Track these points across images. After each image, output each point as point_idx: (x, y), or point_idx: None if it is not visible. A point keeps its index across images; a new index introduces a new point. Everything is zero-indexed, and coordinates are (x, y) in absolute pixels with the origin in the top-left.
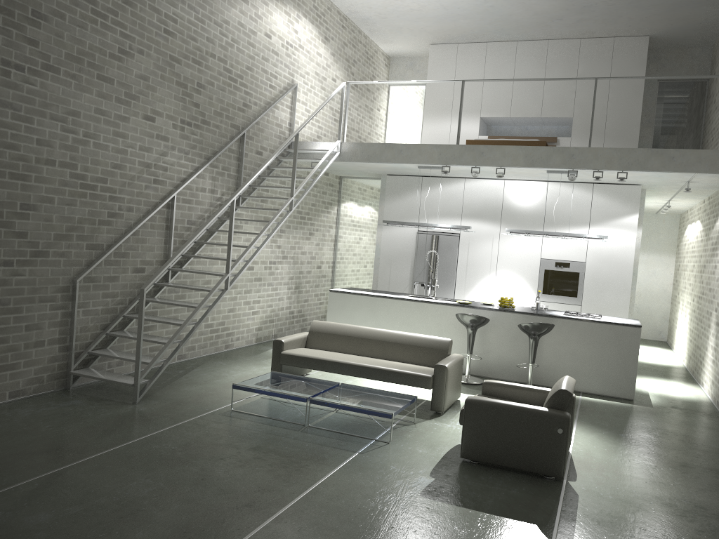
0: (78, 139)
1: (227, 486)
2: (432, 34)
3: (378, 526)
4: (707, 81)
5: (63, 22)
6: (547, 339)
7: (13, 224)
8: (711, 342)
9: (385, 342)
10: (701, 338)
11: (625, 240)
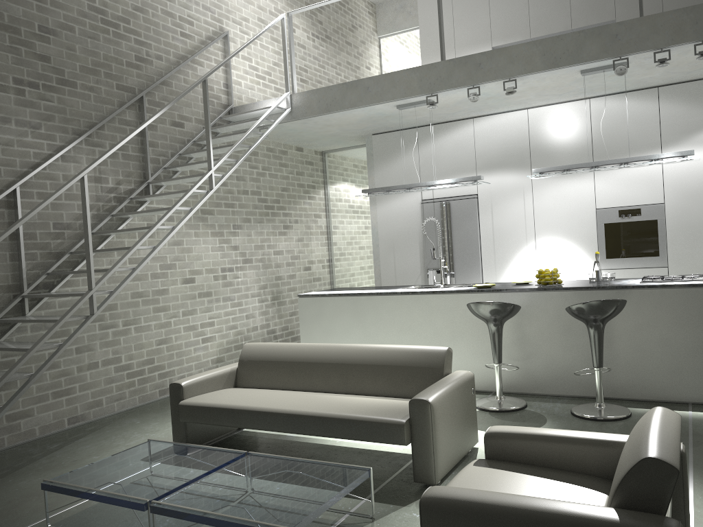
0: None
1: None
2: None
3: None
4: None
5: None
6: (619, 324)
7: None
8: None
9: (345, 366)
10: None
11: None
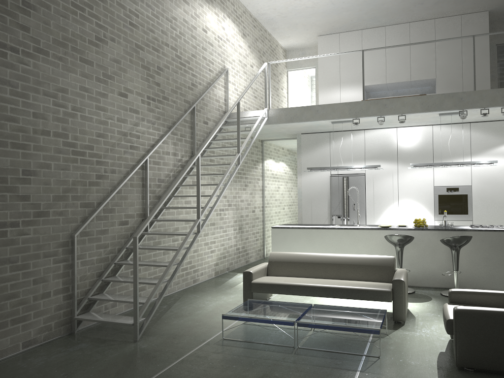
0: (67, 112)
1: None
2: (320, 27)
3: None
4: None
5: (49, 12)
6: (462, 249)
7: (17, 189)
8: None
9: (336, 265)
10: None
11: (503, 164)
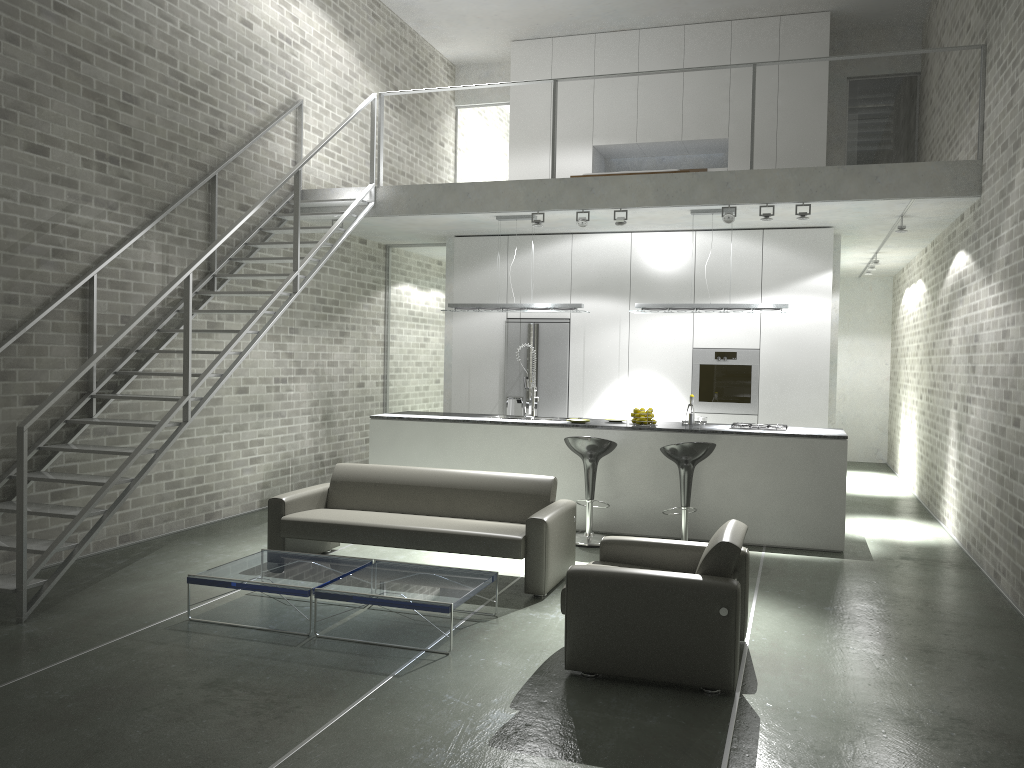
0: None
1: (141, 760)
2: (513, 24)
3: None
4: (918, 76)
5: None
6: (707, 468)
7: None
8: (952, 456)
9: (450, 490)
10: (936, 452)
11: (816, 311)
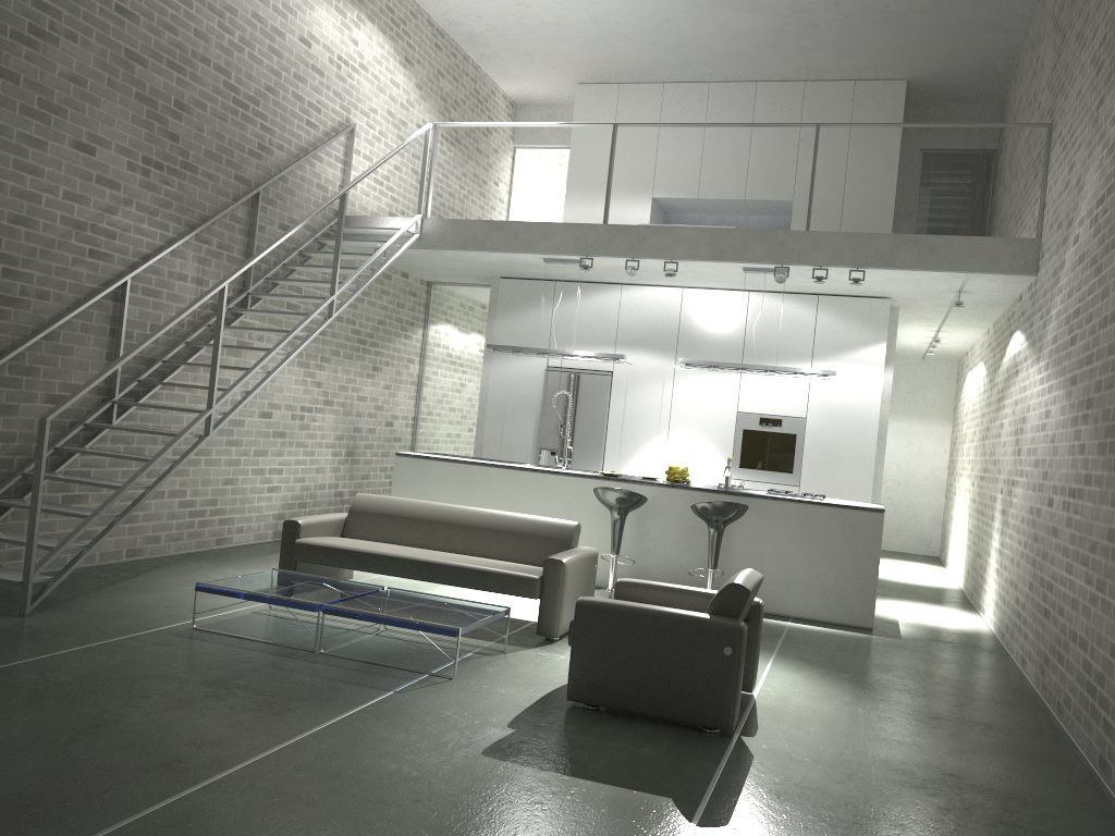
0: None
1: (139, 736)
2: (580, 67)
3: (391, 799)
4: (994, 153)
5: None
6: (739, 531)
7: None
8: (995, 543)
9: (471, 528)
10: (982, 540)
11: (867, 384)
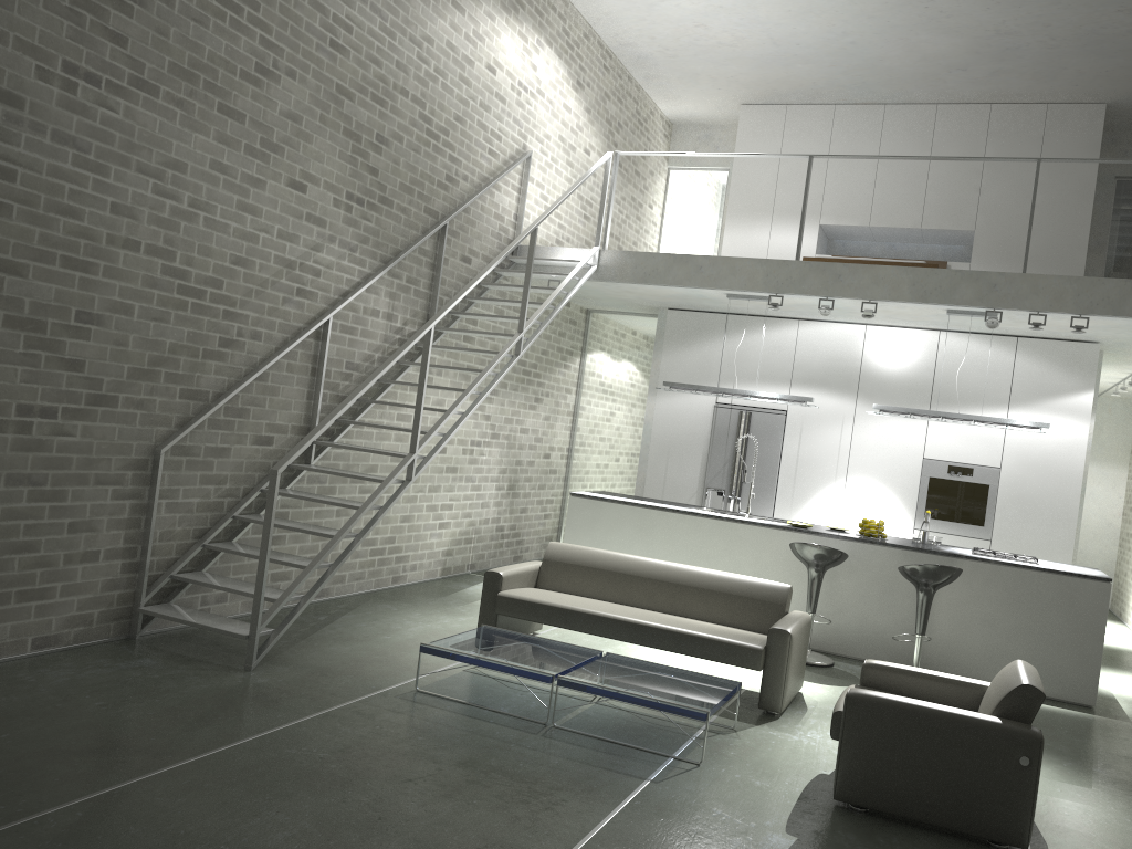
0: (180, 209)
1: (427, 834)
2: (748, 88)
3: None
4: None
5: (170, 11)
6: (944, 594)
7: (62, 346)
8: None
9: (675, 585)
10: None
11: (1071, 434)
